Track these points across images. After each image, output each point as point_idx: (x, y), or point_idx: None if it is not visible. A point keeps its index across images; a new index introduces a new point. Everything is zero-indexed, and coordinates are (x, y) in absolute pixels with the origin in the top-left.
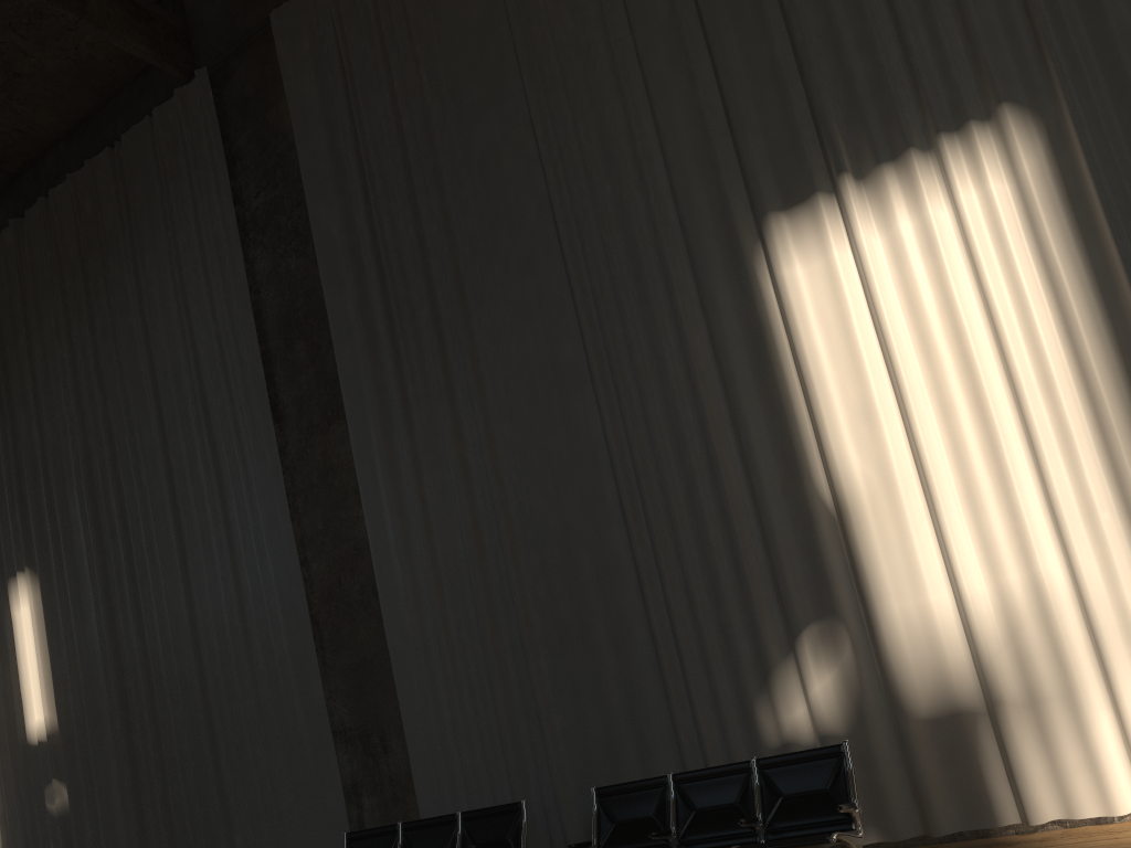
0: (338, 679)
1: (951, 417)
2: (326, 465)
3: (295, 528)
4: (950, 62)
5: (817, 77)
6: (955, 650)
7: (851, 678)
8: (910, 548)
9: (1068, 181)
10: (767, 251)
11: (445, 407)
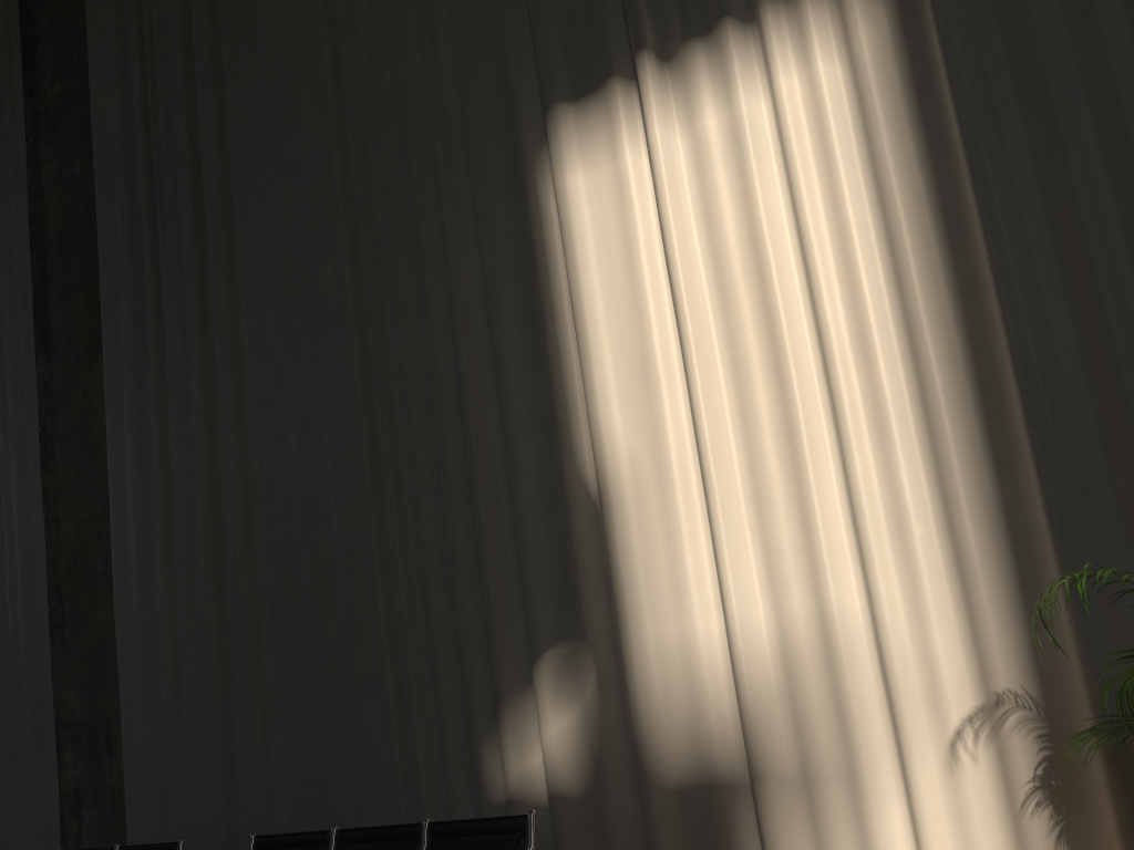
0: (74, 663)
1: (742, 382)
2: (86, 407)
3: (51, 479)
4: None
5: None
6: (719, 699)
7: (591, 723)
8: (677, 555)
9: (916, 62)
10: (549, 153)
11: (195, 341)
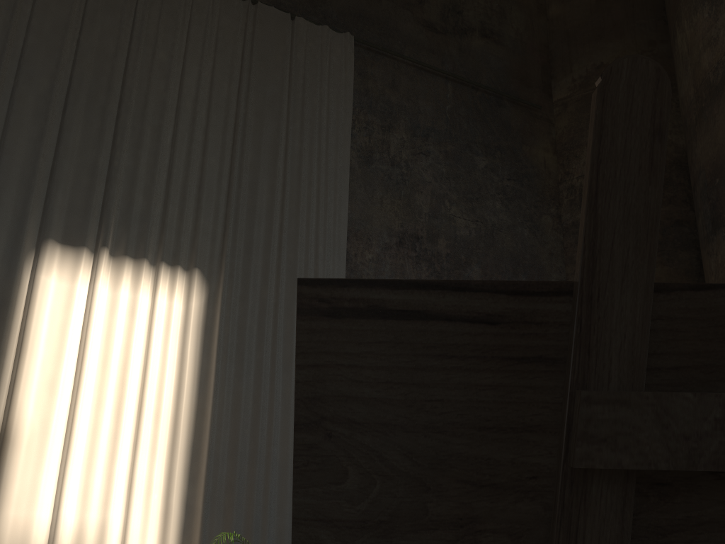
0: None
1: (100, 410)
2: None
3: None
4: (183, 232)
5: (116, 191)
6: None
7: None
8: (40, 478)
9: (208, 322)
10: (38, 258)
11: None
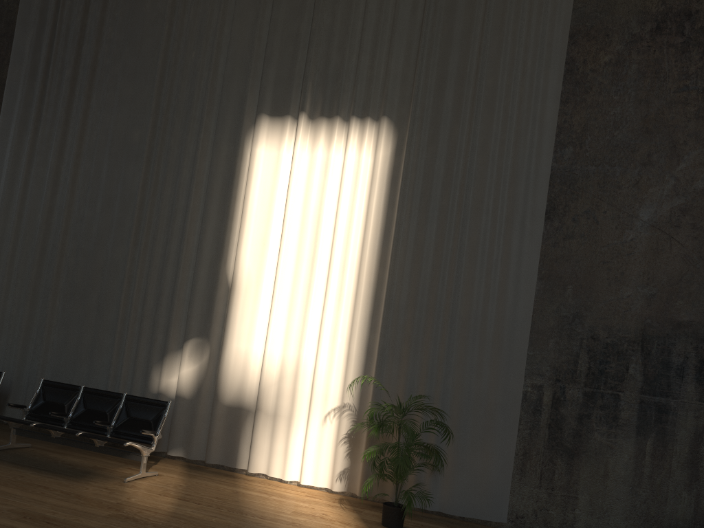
0: None
1: (298, 263)
2: None
3: None
4: (372, 81)
5: (312, 53)
6: (253, 377)
7: (201, 372)
8: (254, 319)
9: (395, 171)
10: (253, 133)
11: (58, 134)
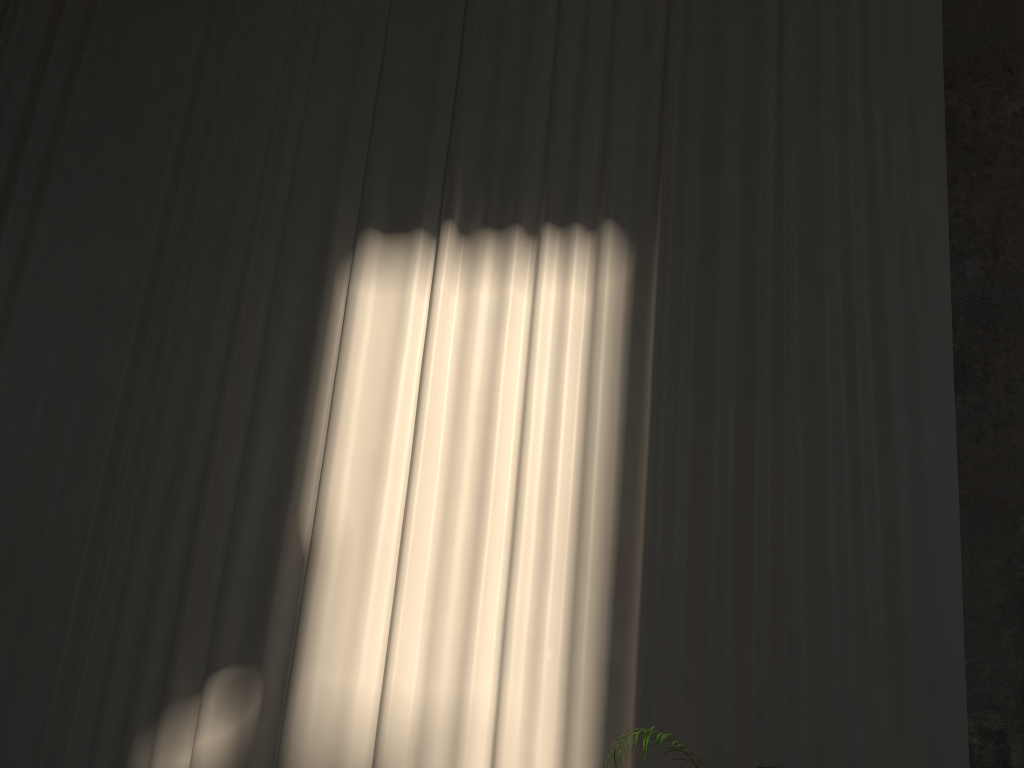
0: None
1: (451, 499)
2: None
3: None
4: (580, 162)
5: (463, 122)
6: (359, 747)
7: (244, 741)
8: (360, 619)
9: (637, 316)
10: (352, 263)
11: None
